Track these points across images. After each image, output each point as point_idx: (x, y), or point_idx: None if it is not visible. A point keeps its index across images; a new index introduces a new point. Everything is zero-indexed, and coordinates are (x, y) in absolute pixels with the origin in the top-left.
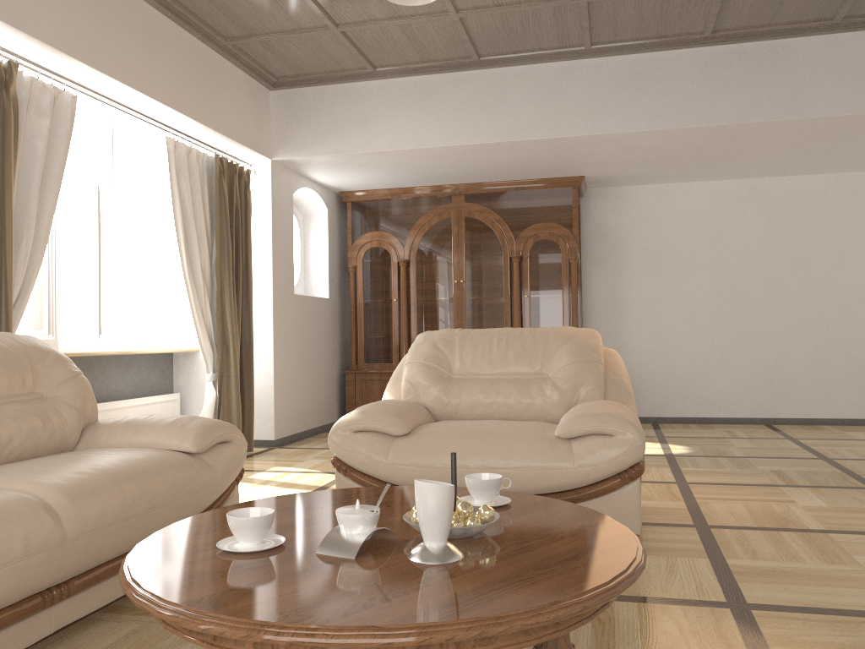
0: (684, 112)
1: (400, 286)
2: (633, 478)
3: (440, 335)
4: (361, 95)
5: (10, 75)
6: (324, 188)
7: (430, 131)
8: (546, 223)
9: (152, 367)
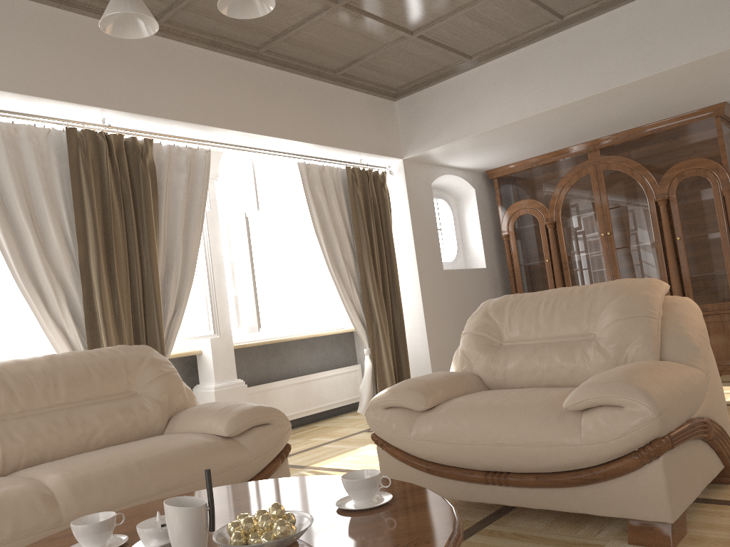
0: None
1: (550, 247)
2: (653, 457)
3: (494, 303)
4: (465, 84)
5: (145, 149)
6: (468, 171)
7: (529, 100)
8: (690, 160)
9: (334, 345)
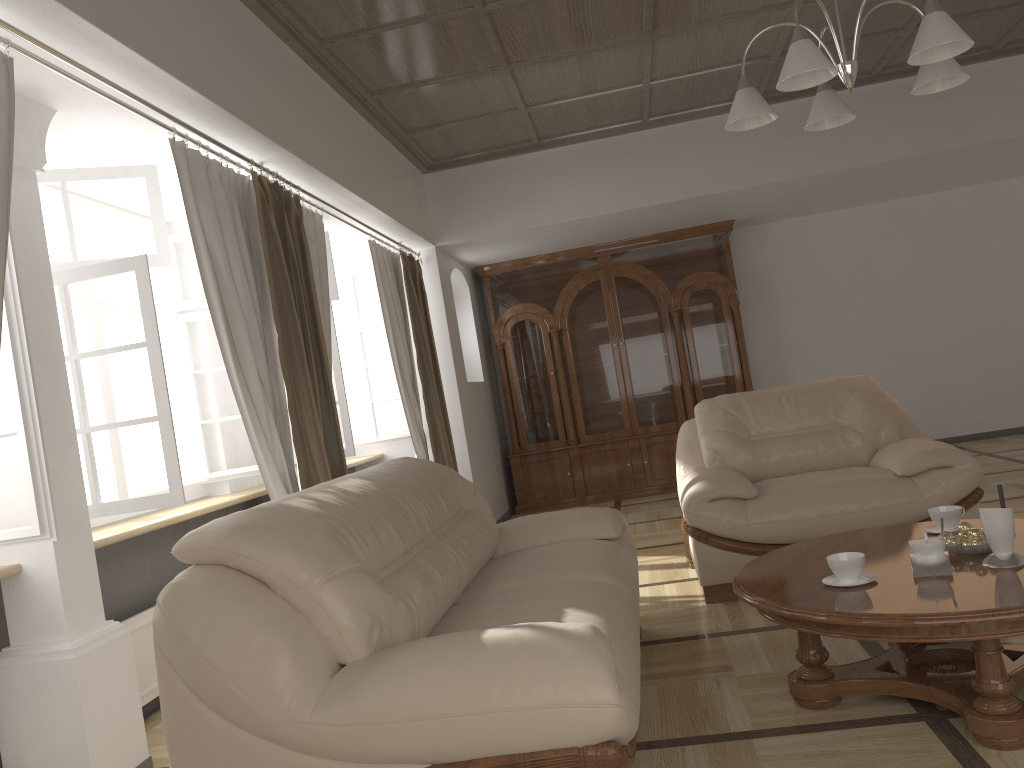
0: (859, 151)
1: (556, 358)
2: (977, 501)
3: (726, 402)
4: (524, 168)
5: (300, 209)
6: (464, 266)
7: (603, 197)
8: (702, 272)
9: None
